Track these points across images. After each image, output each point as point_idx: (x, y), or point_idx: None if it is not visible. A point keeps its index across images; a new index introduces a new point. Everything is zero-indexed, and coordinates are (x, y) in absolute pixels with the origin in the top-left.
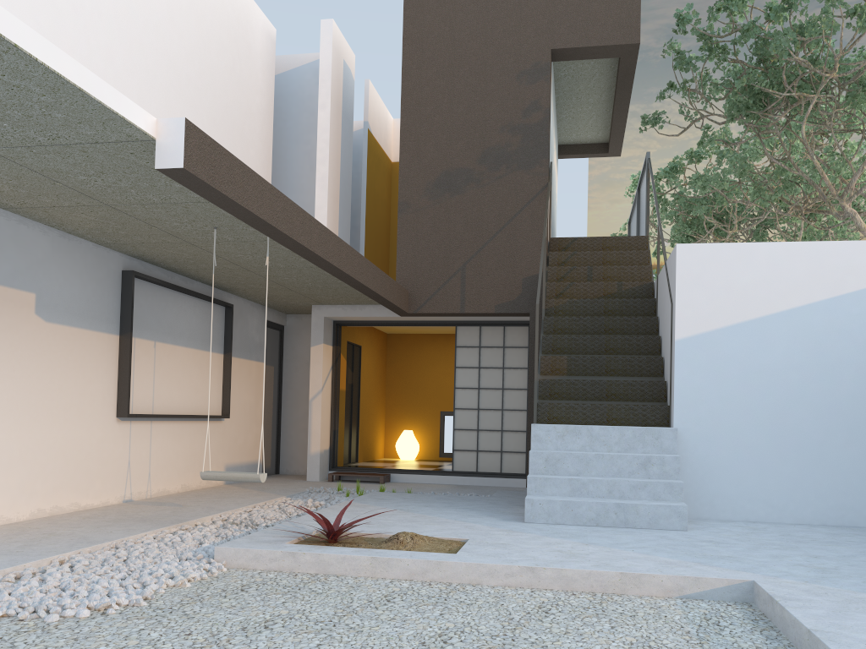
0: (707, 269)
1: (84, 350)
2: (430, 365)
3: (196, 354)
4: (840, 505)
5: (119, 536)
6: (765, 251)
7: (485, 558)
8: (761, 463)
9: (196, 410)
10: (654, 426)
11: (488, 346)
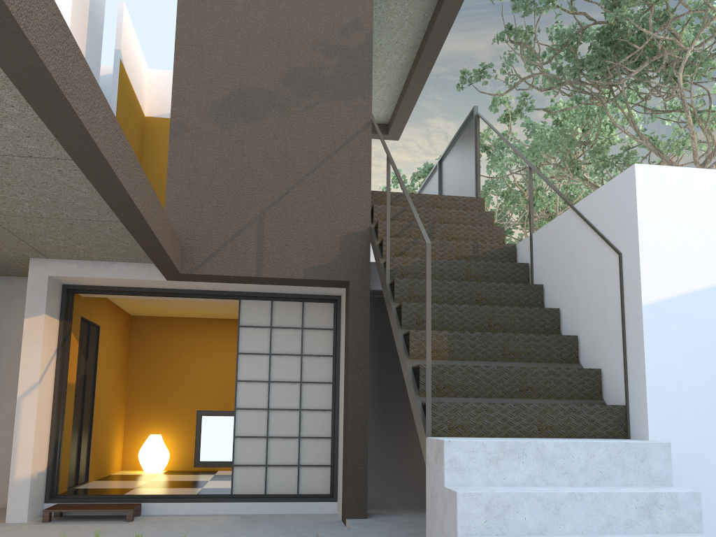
0: (677, 204)
1: None
2: (185, 355)
3: None
4: None
5: None
6: None
7: None
8: None
9: None
10: (607, 437)
11: (282, 327)
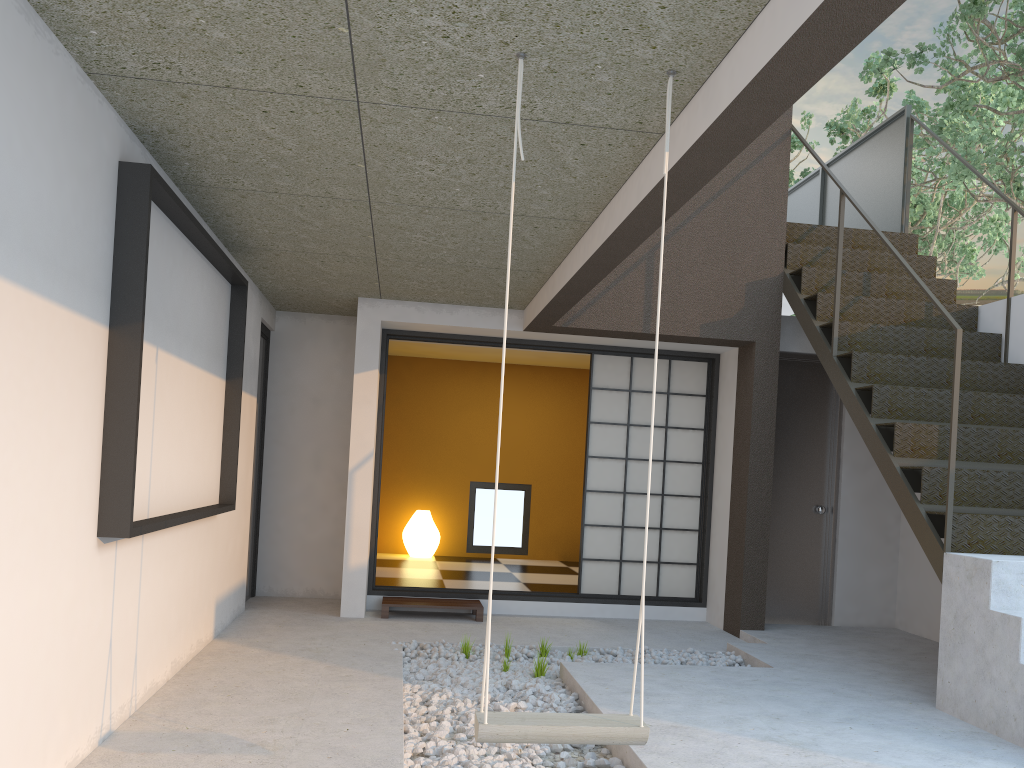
0: None
1: (53, 362)
2: (456, 409)
3: (200, 380)
4: None
5: None
6: None
7: None
8: None
9: (195, 498)
10: None
11: (644, 391)
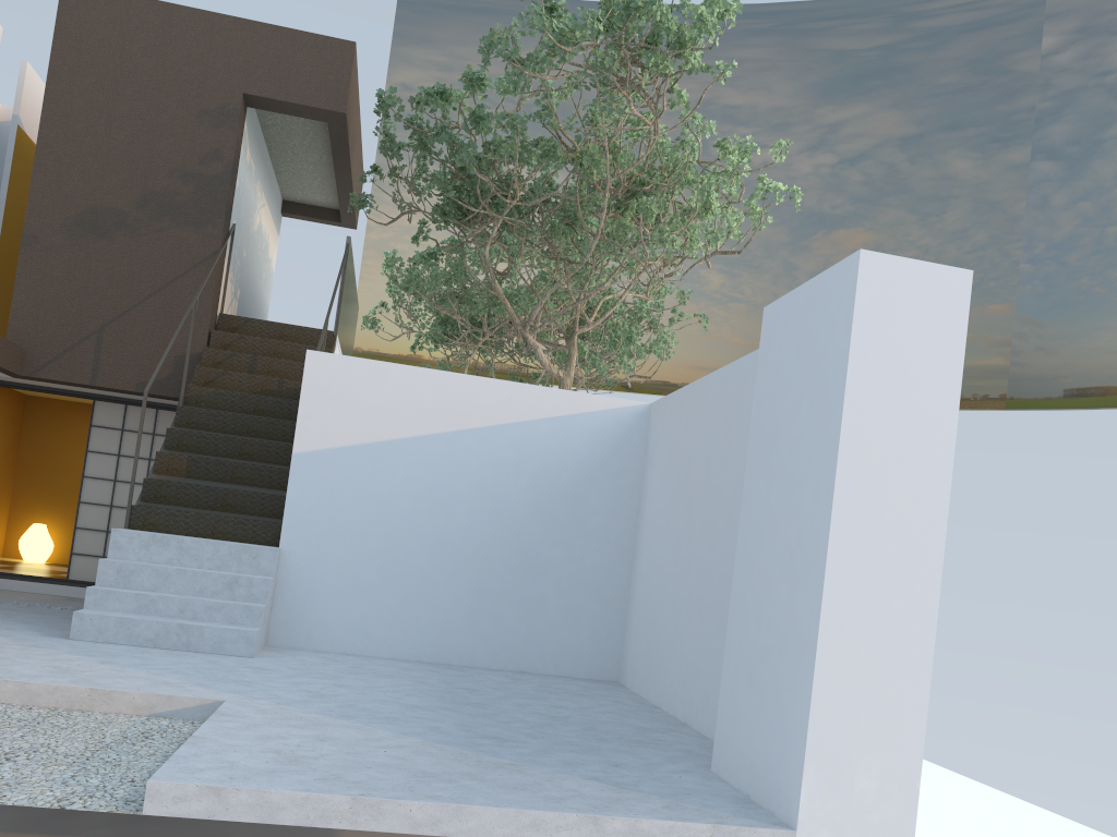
0: (336, 383)
1: None
2: (83, 443)
3: None
4: (437, 642)
5: None
6: (397, 373)
7: None
8: (366, 593)
9: None
10: (265, 544)
11: (134, 431)
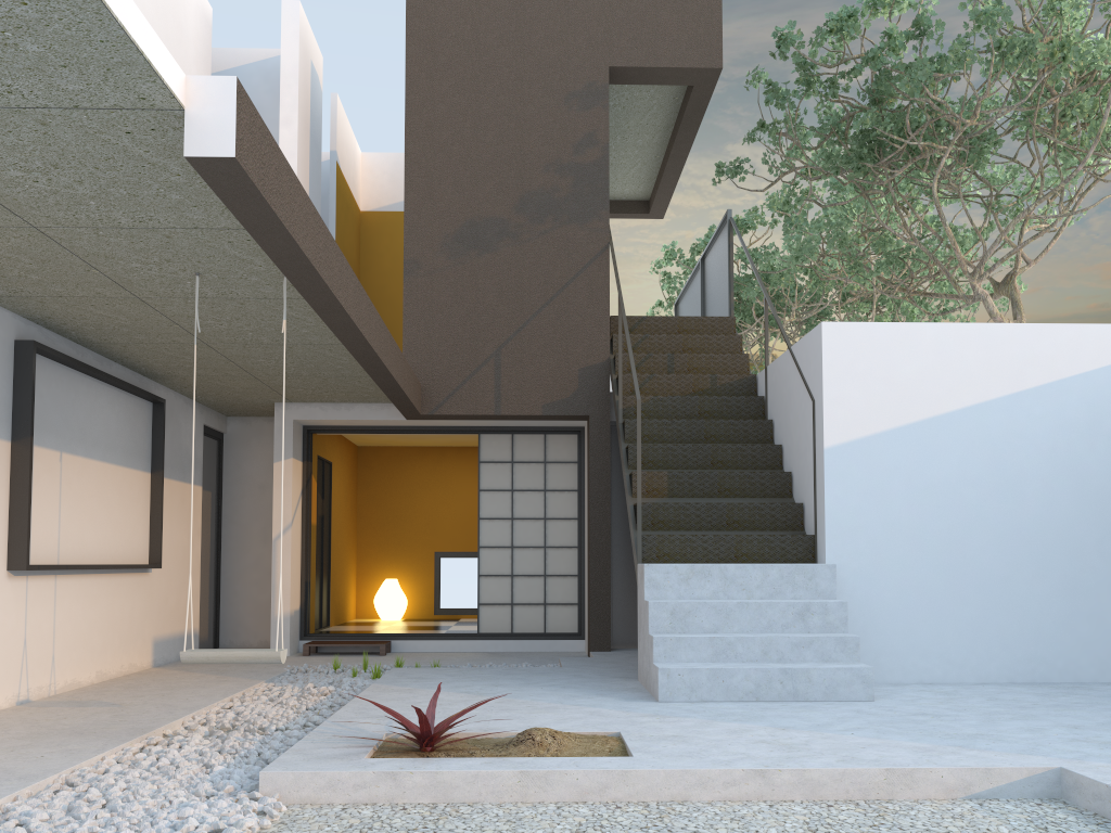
0: (861, 356)
1: None
2: (419, 489)
3: (116, 472)
4: (1029, 657)
5: (64, 763)
6: (931, 334)
7: (682, 760)
8: (935, 607)
9: (116, 557)
10: (797, 562)
11: (524, 461)
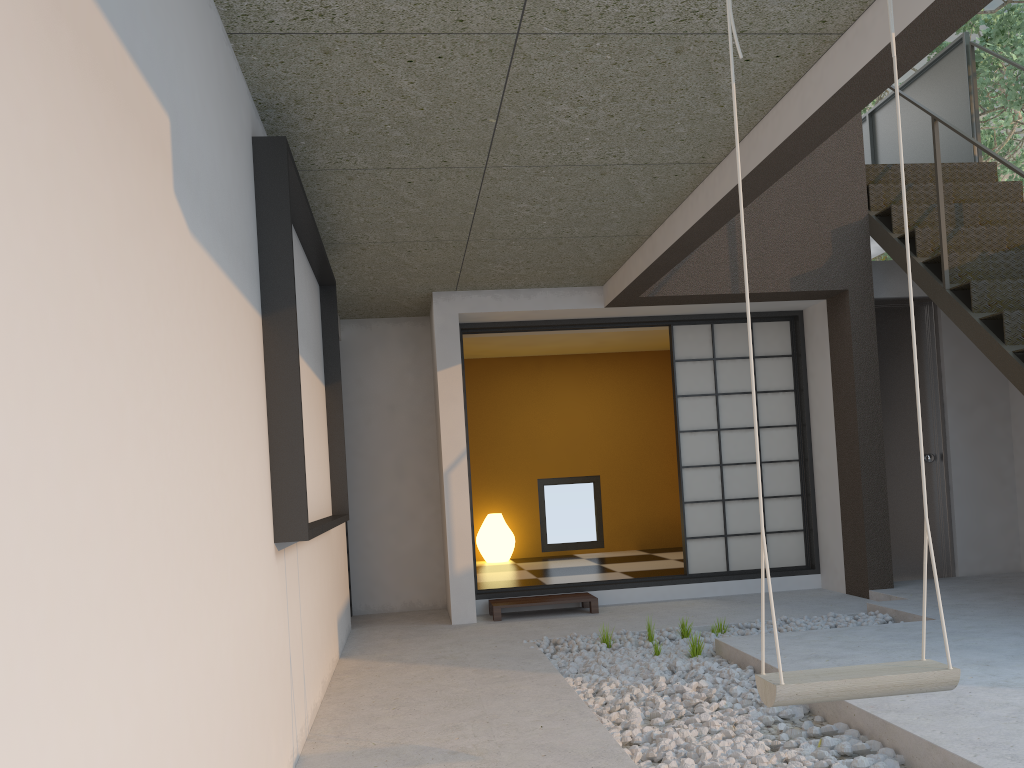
0: None
1: (236, 347)
2: (514, 407)
3: (312, 382)
4: None
5: None
6: None
7: None
8: None
9: (320, 508)
10: None
11: (728, 358)
